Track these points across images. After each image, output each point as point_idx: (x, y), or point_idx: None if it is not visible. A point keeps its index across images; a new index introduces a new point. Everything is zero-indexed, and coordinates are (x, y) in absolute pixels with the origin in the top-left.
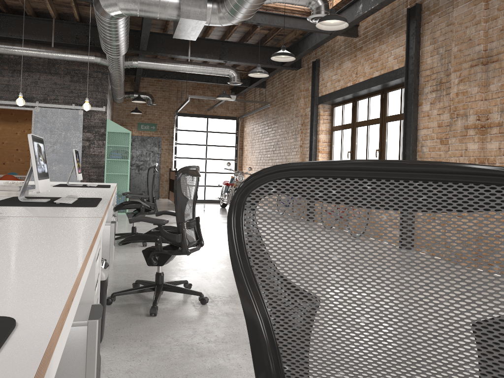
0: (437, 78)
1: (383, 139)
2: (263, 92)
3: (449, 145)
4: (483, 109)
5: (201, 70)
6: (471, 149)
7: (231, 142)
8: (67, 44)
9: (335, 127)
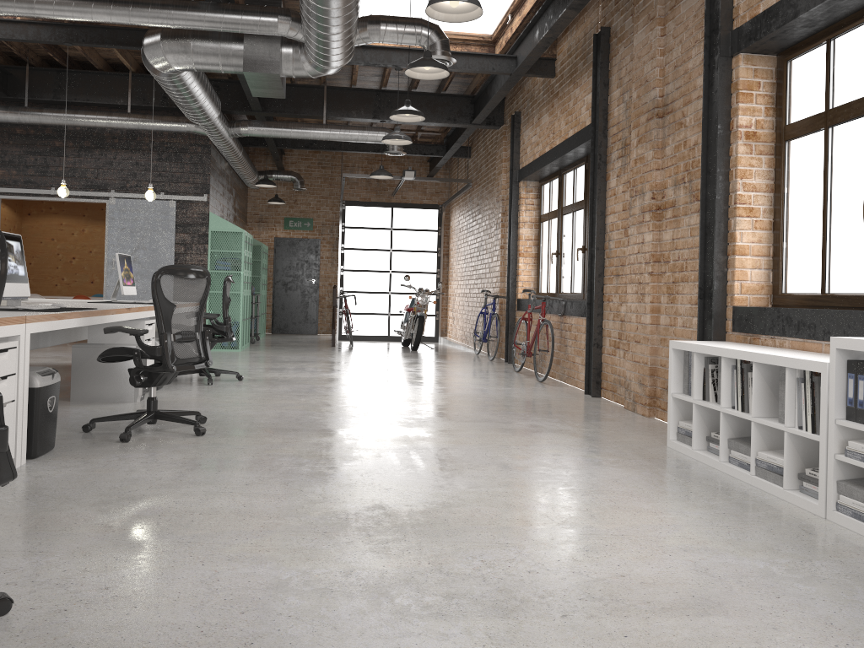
0: (623, 138)
1: (586, 232)
2: (468, 164)
3: (628, 237)
4: (660, 182)
5: (341, 136)
6: (647, 242)
7: (430, 245)
8: (151, 107)
9: (542, 216)
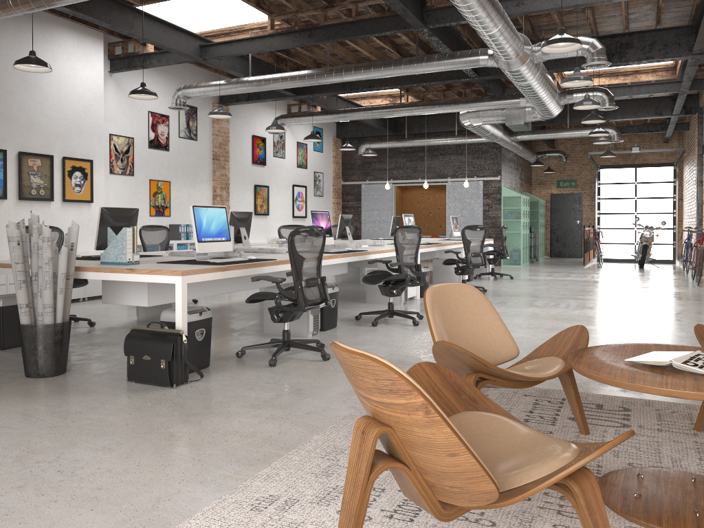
0: None
1: None
2: (688, 134)
3: None
4: None
5: (578, 134)
6: None
7: (666, 193)
8: (467, 130)
9: None
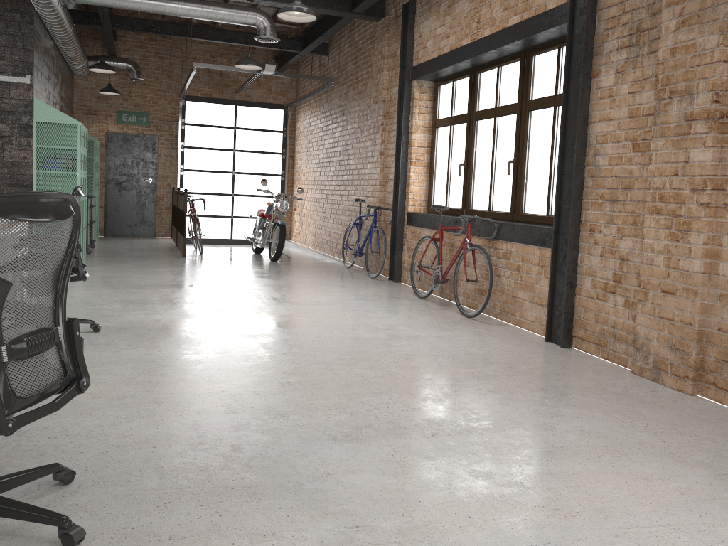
0: (632, 22)
1: (522, 142)
2: (324, 62)
3: (651, 153)
4: (727, 79)
5: (204, 13)
6: (698, 162)
7: (275, 147)
8: None
9: (440, 120)
